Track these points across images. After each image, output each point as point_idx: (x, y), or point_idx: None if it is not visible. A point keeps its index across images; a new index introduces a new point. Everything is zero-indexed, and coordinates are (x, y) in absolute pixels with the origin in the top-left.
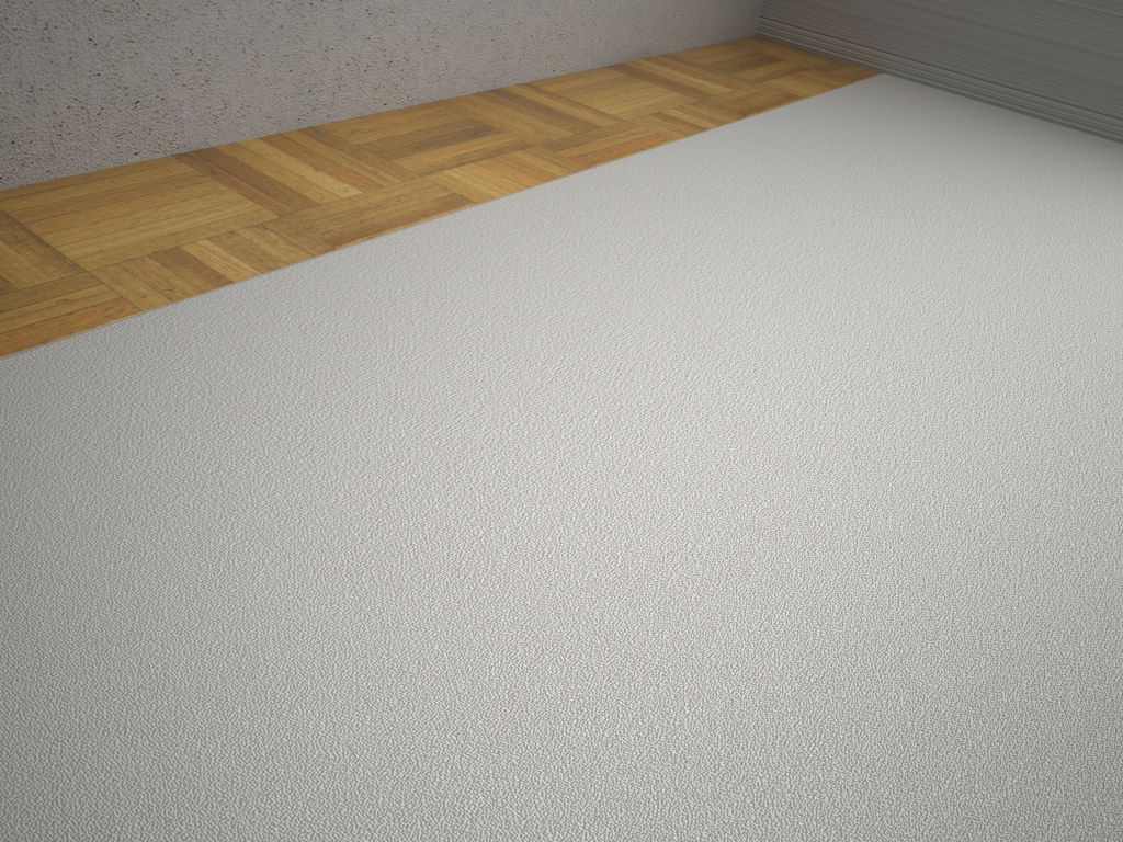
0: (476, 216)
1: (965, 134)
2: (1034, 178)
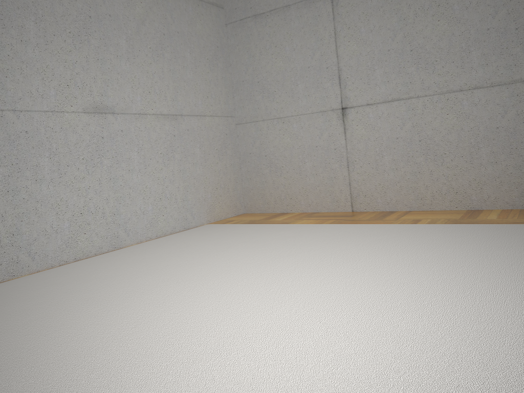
0: (514, 225)
1: None
2: None
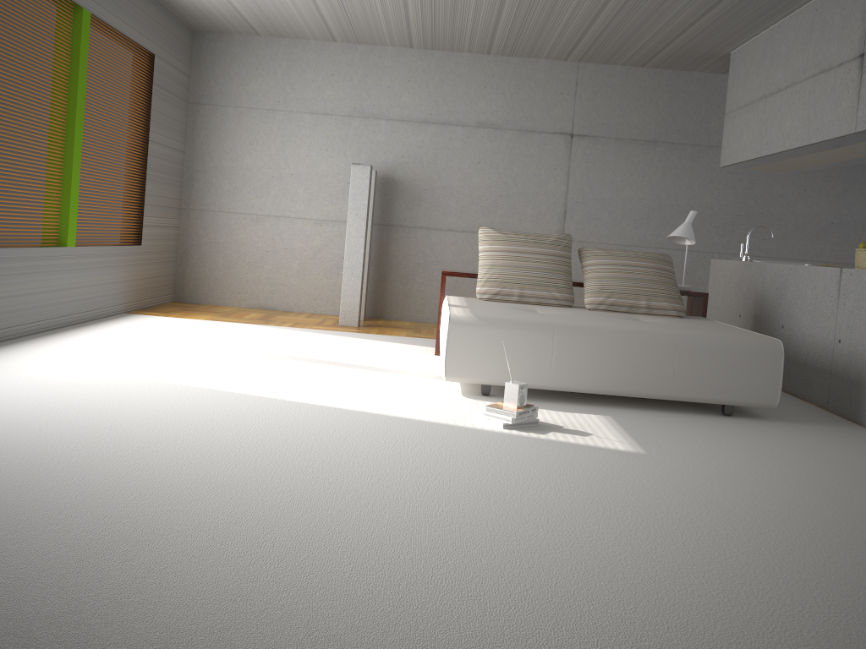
0: None
1: None
2: None
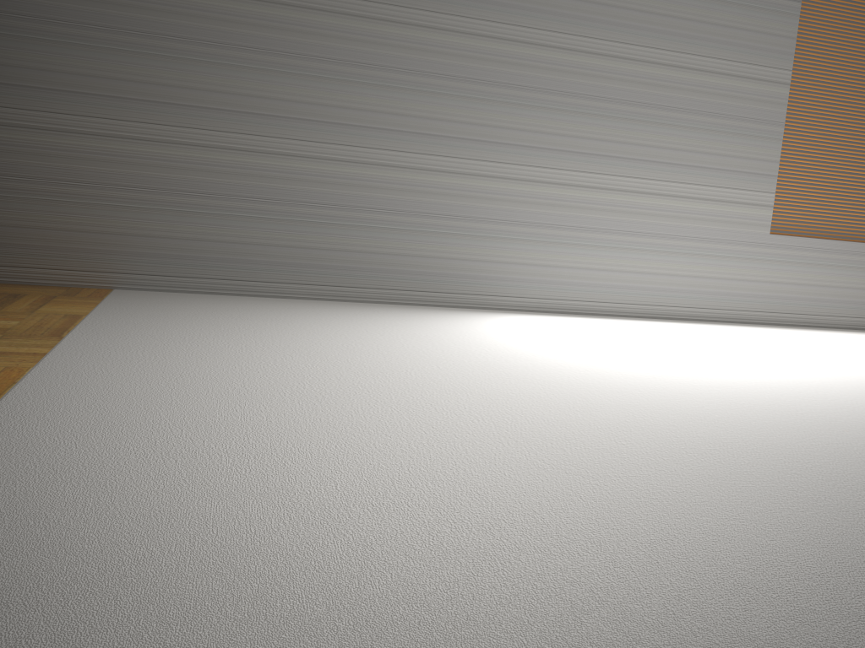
0: None
1: (224, 313)
2: (300, 327)
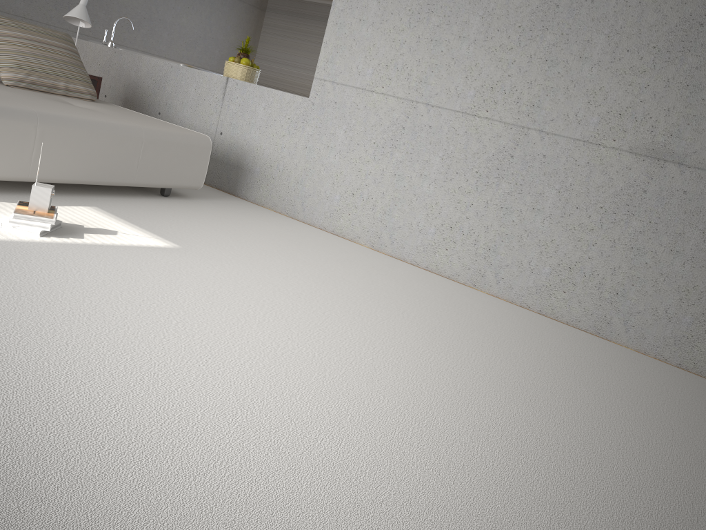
0: None
1: None
2: None
